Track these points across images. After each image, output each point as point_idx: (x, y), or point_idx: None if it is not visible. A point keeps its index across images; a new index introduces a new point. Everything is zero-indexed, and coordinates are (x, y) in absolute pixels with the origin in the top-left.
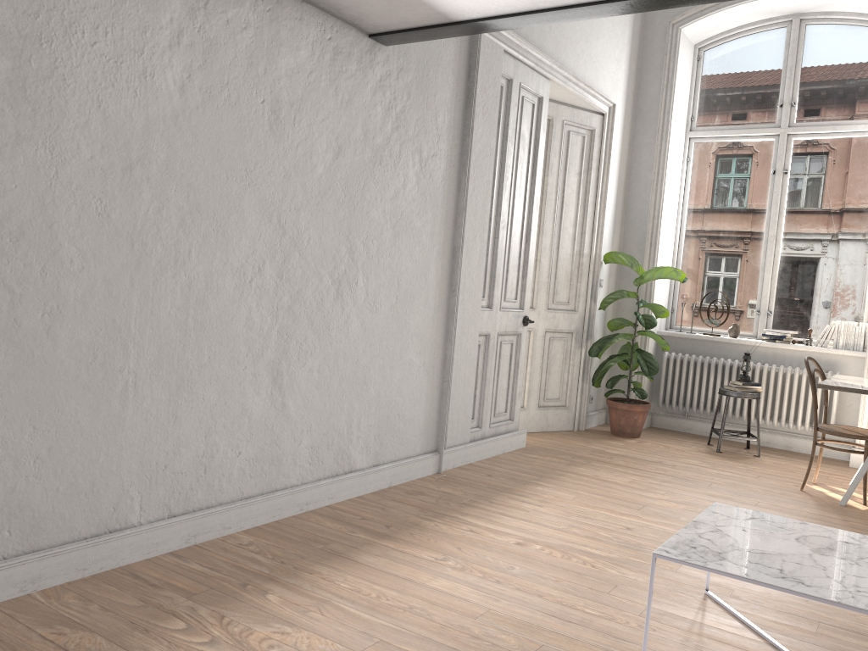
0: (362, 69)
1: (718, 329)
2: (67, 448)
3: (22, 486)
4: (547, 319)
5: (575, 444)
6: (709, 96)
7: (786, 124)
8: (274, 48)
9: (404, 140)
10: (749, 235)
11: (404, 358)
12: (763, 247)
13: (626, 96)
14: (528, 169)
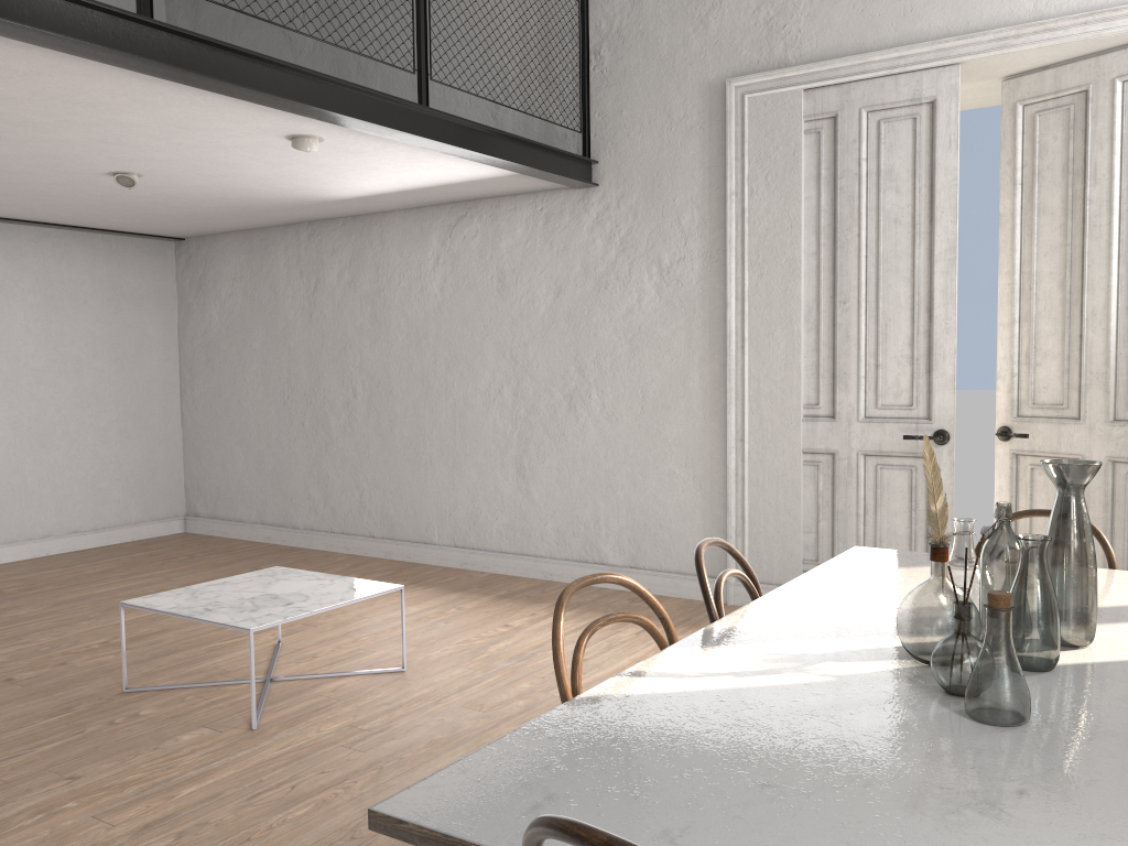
0: (576, 217)
1: None
2: (402, 490)
3: (387, 505)
4: (1110, 440)
5: None
6: None
7: None
8: (496, 238)
9: (634, 258)
10: None
11: (662, 468)
12: None
13: None
14: (914, 214)
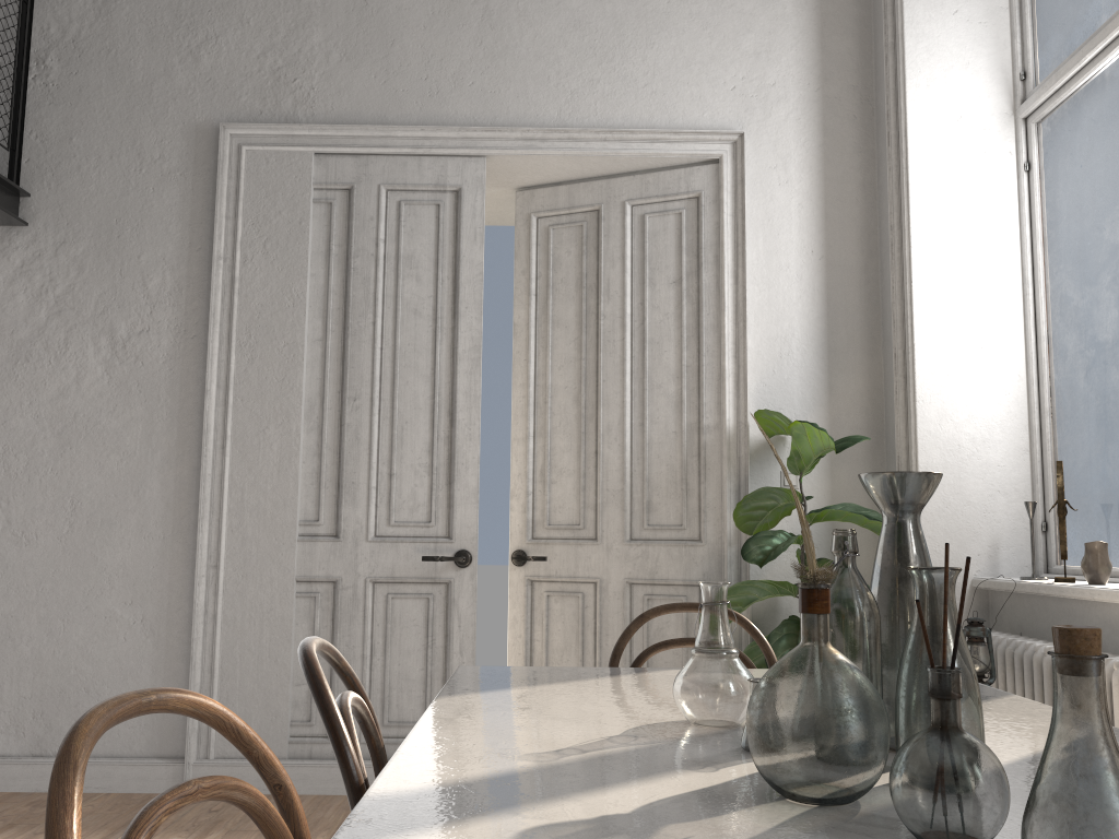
0: None
1: None
2: None
3: None
4: (628, 560)
5: None
6: (1042, 10)
7: None
8: None
9: (76, 324)
10: None
11: (95, 608)
12: None
13: (822, 102)
14: (436, 307)
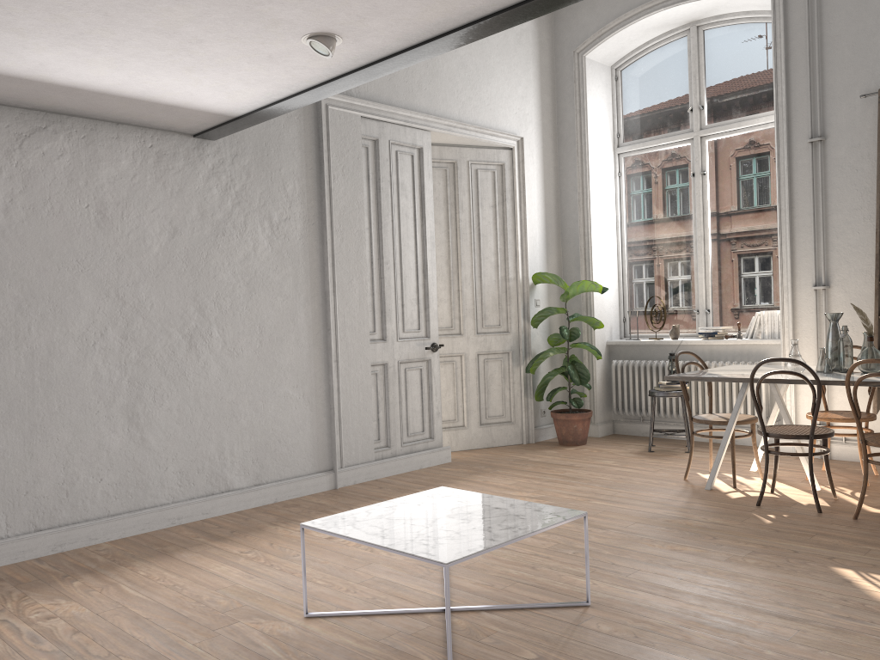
0: (191, 163)
1: (666, 332)
2: None
3: None
4: (477, 343)
5: (505, 456)
6: (630, 111)
7: (697, 127)
8: (93, 164)
9: (249, 211)
10: (681, 238)
11: (278, 392)
12: (694, 248)
13: (542, 126)
14: (415, 213)
